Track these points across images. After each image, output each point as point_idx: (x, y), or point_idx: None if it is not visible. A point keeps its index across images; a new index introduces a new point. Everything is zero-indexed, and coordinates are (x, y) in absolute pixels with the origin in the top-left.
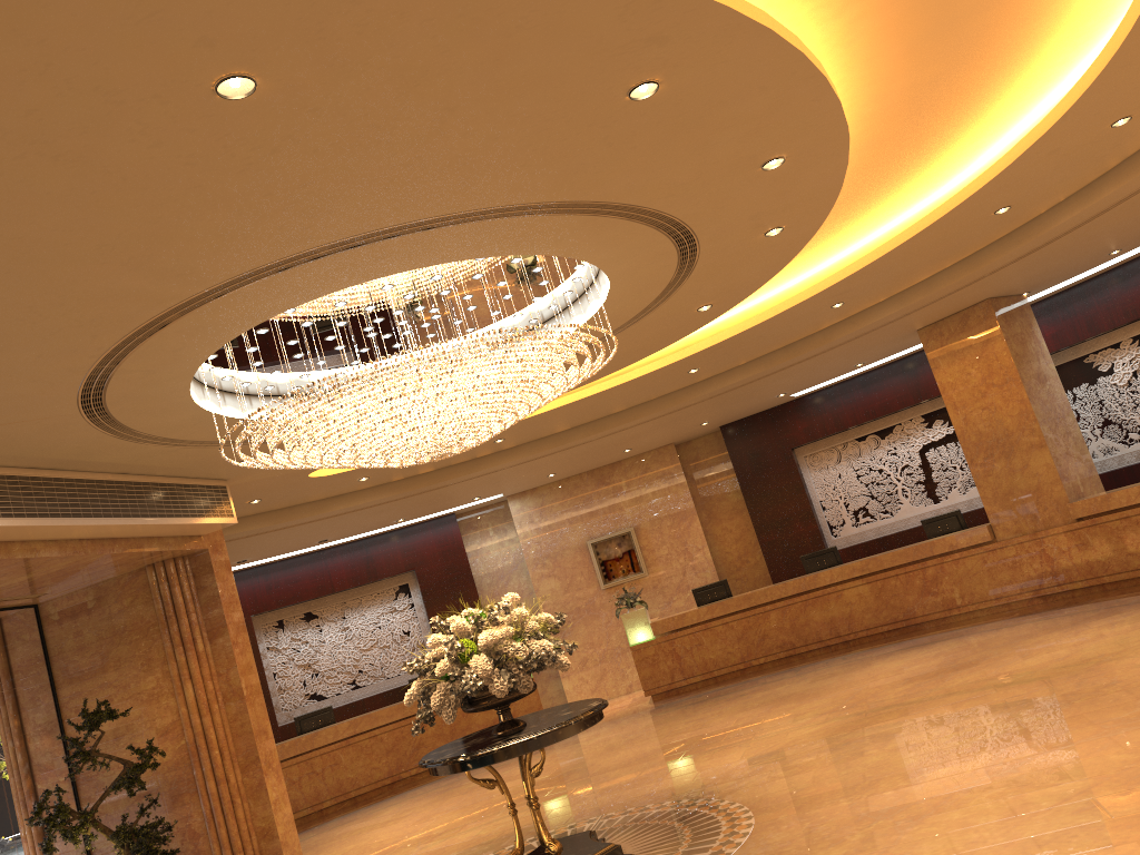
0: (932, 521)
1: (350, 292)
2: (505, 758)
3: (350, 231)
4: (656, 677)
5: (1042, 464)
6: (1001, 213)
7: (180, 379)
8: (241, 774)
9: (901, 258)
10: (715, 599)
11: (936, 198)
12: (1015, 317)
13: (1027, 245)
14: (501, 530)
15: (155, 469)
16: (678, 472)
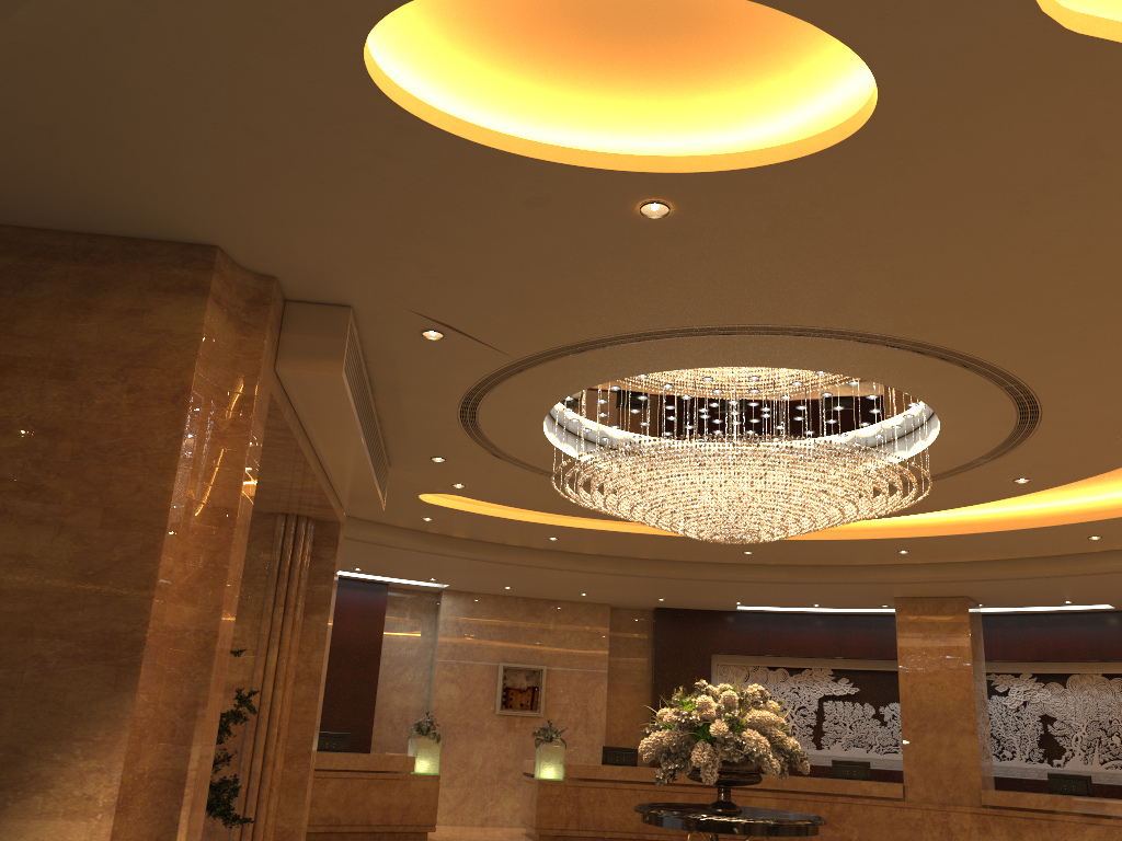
0: (842, 763)
1: (778, 373)
2: (772, 835)
3: (946, 341)
4: (552, 818)
5: (968, 749)
6: (1090, 539)
7: (618, 374)
8: (283, 763)
9: (996, 539)
10: (621, 763)
11: (1046, 506)
12: (975, 620)
13: (1068, 570)
14: (417, 619)
15: (397, 429)
16: (604, 632)
